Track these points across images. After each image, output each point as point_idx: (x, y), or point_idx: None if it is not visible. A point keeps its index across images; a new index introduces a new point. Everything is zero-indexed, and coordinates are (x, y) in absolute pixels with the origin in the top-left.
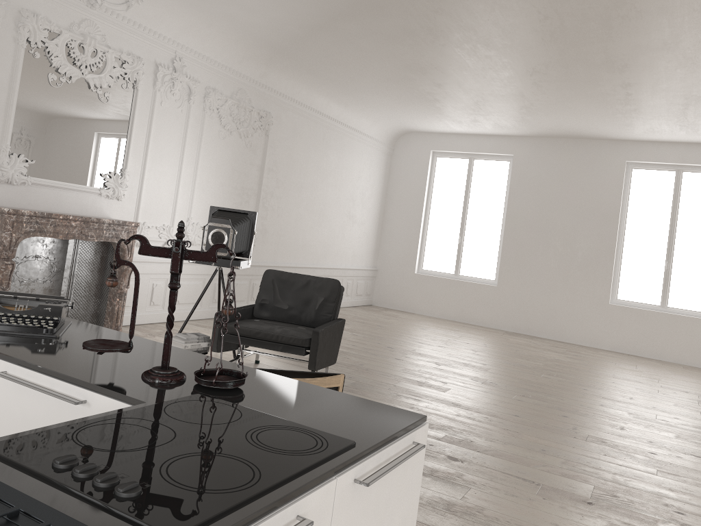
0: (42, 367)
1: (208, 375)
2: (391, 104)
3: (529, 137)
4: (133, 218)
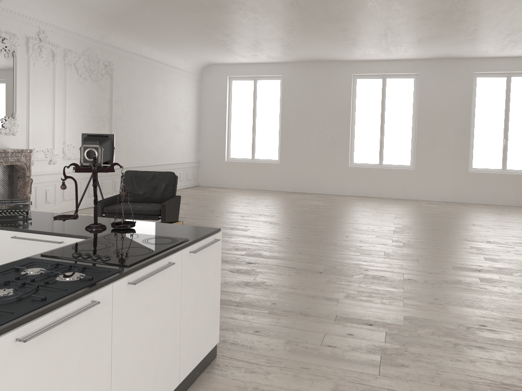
0: (36, 230)
1: (117, 225)
2: (196, 48)
3: (291, 62)
4: (25, 146)
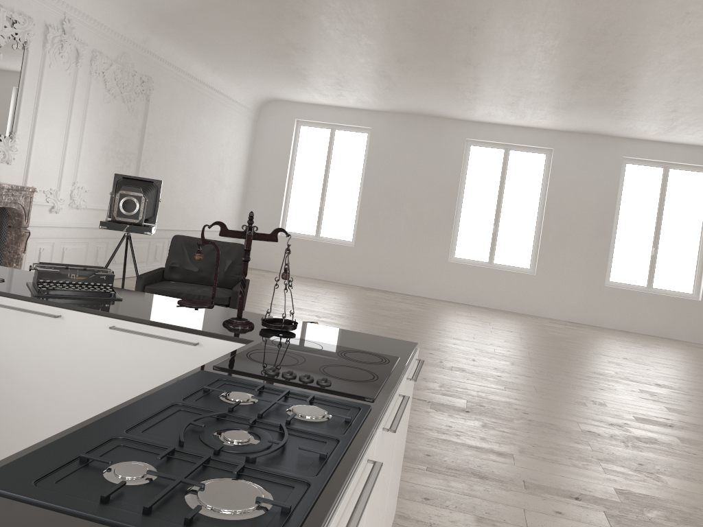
0: (153, 321)
1: (266, 323)
2: (265, 75)
3: (386, 112)
4: (21, 182)
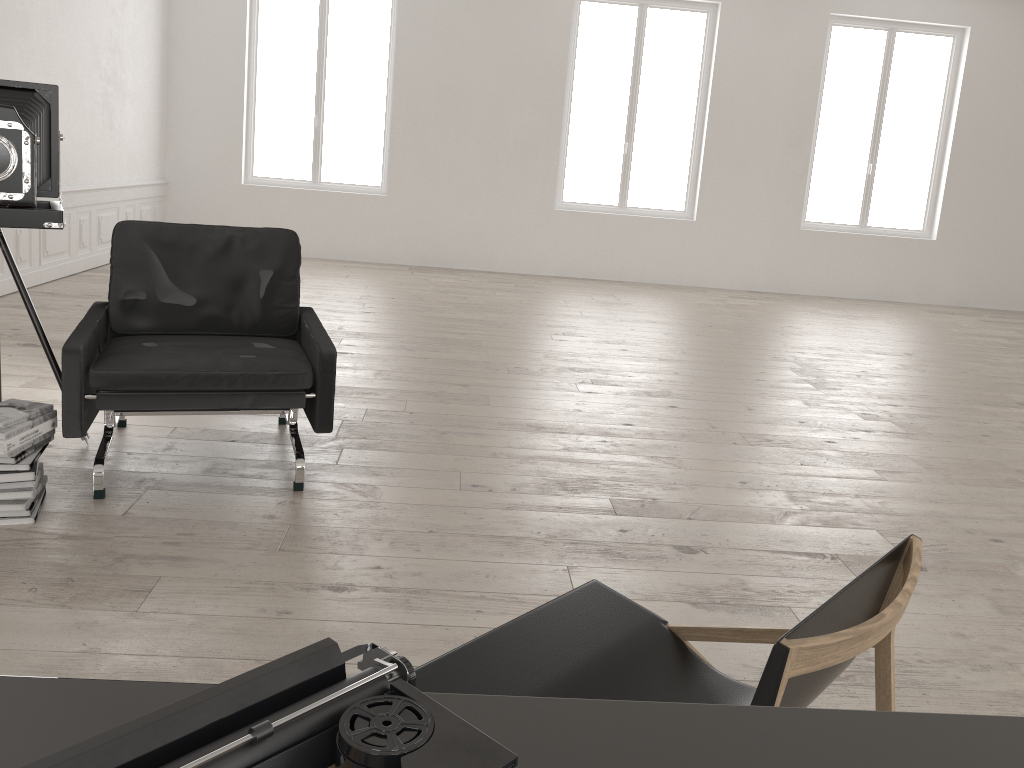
0: None
1: None
2: None
3: None
4: None
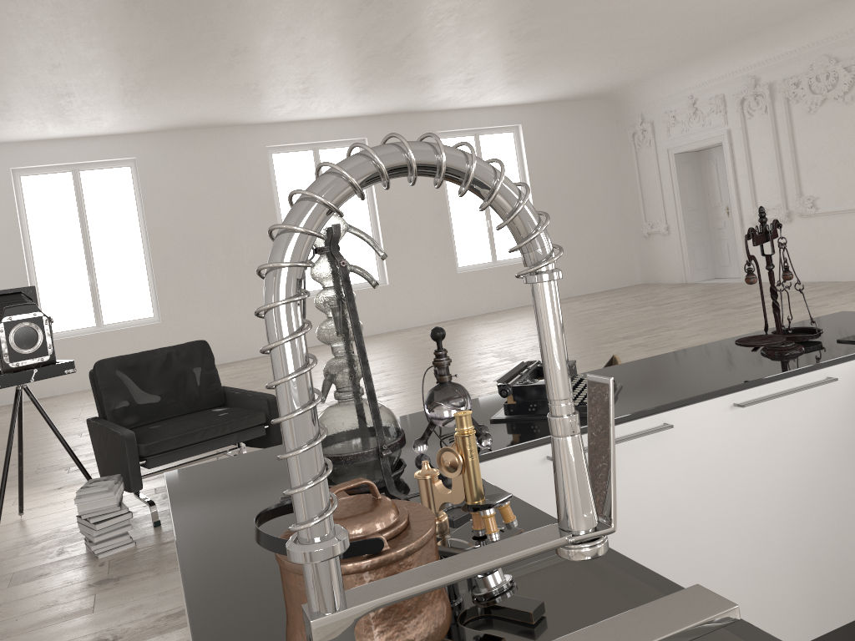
0: (774, 375)
1: None
2: None
3: (150, 133)
4: None
